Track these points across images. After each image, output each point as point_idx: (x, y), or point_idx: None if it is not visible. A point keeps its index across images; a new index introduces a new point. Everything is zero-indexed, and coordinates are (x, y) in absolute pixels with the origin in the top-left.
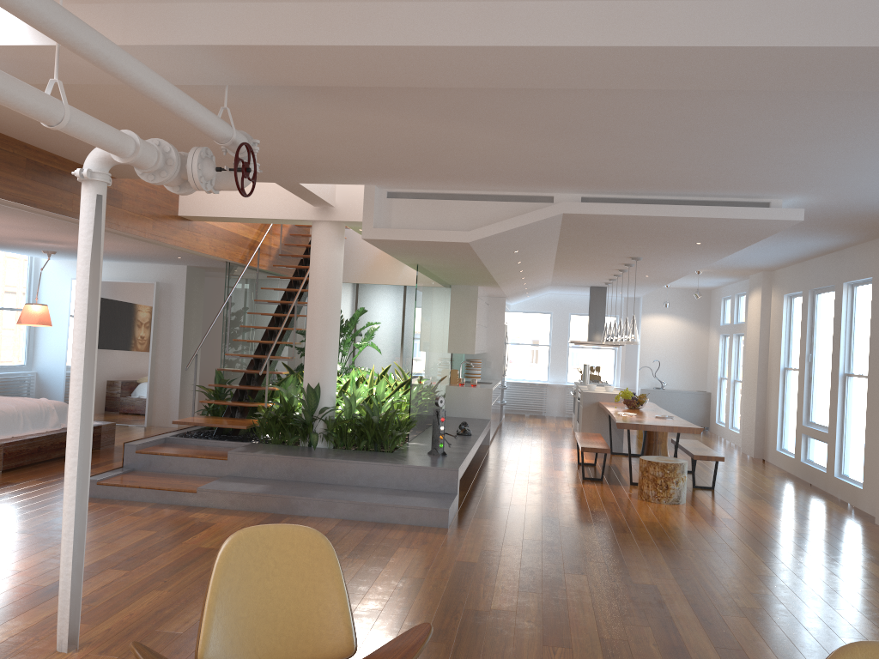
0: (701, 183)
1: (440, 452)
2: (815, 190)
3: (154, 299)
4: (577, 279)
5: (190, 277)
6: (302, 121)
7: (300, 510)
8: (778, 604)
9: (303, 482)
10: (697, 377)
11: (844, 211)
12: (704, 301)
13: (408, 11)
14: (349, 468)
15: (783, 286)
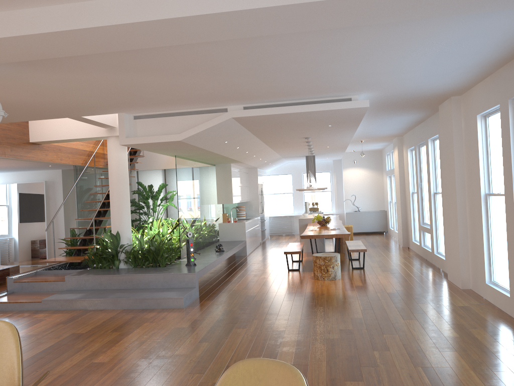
0: (301, 91)
1: (192, 264)
2: (370, 88)
3: (44, 190)
4: (292, 153)
5: (65, 176)
6: (40, 82)
7: (100, 306)
8: (351, 334)
9: (108, 289)
10: (379, 202)
11: (400, 98)
12: (378, 157)
13: (29, 14)
14: (134, 278)
15: (407, 144)
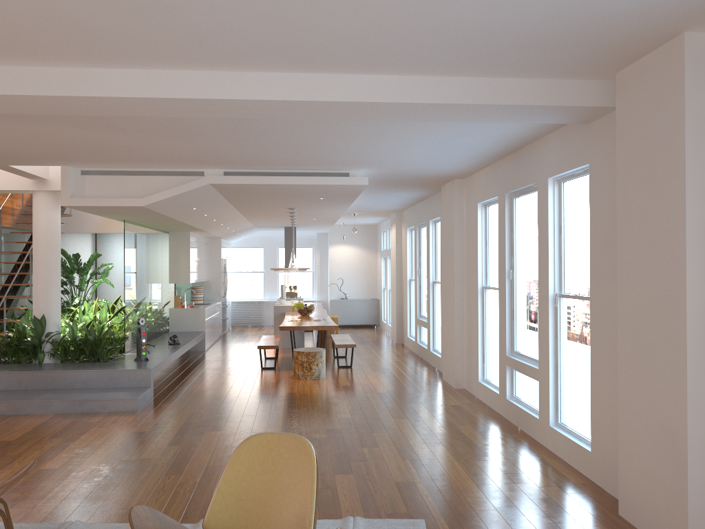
0: (295, 162)
1: (144, 358)
2: (370, 166)
3: None
4: (269, 222)
5: None
6: None
7: (24, 410)
8: (339, 434)
9: (30, 390)
10: (370, 289)
11: (402, 176)
12: (372, 233)
13: (16, 72)
14: (67, 376)
15: (406, 222)
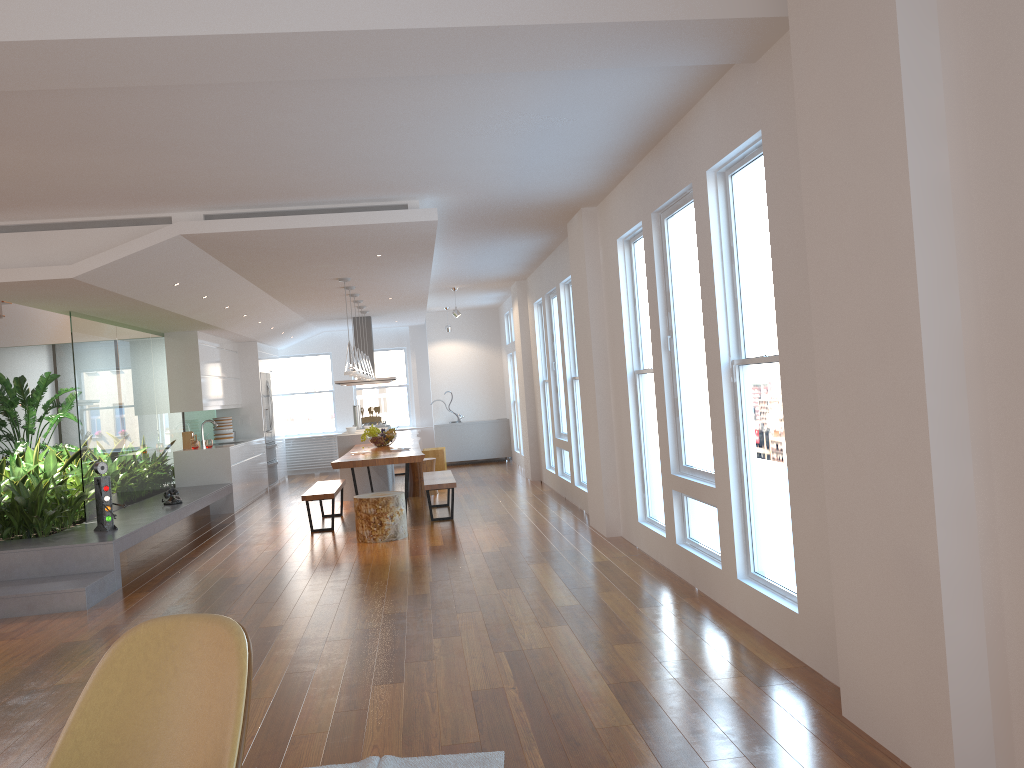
0: (312, 188)
1: (109, 526)
2: (437, 188)
3: None
4: (324, 310)
5: None
6: None
7: None
8: (401, 619)
9: None
10: (495, 405)
11: (496, 207)
12: (492, 321)
13: None
14: None
15: (532, 294)
